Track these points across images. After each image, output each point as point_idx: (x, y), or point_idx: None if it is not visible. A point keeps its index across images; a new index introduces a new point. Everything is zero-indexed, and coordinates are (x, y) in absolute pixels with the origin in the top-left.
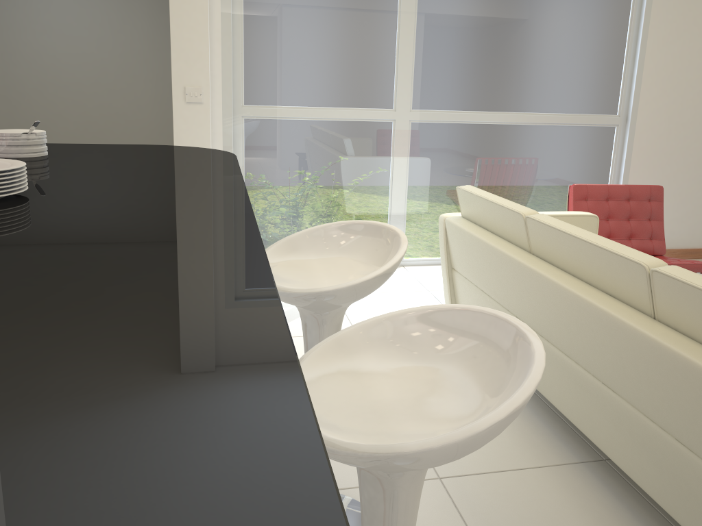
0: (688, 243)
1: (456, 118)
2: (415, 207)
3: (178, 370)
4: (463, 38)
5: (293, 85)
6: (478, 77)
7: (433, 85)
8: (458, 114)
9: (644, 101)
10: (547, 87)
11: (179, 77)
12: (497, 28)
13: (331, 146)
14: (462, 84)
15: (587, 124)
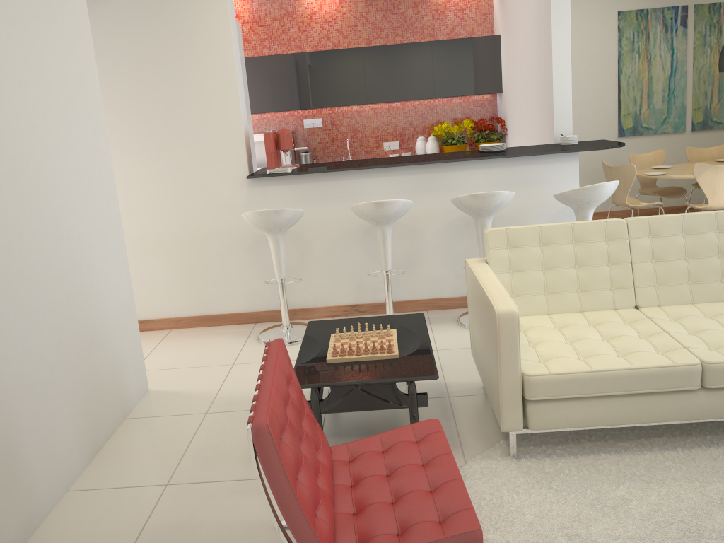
0: None
1: None
2: None
3: (407, 162)
4: None
5: None
6: None
7: None
8: None
9: None
10: None
11: None
12: None
13: None
14: None
15: None
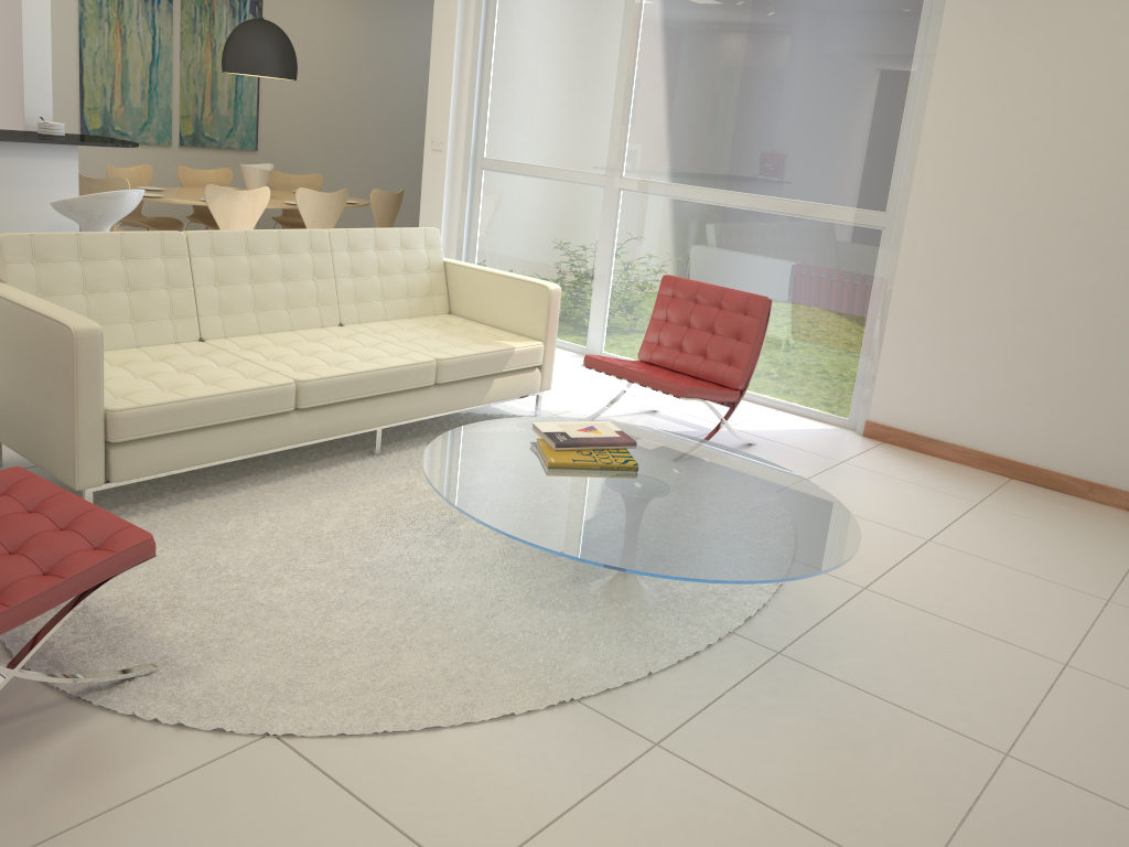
0: (997, 446)
1: (667, 191)
2: (618, 293)
3: None
4: (682, 95)
5: (522, 141)
6: (697, 143)
7: (647, 149)
8: (670, 186)
9: (919, 195)
10: (782, 162)
11: (430, 126)
12: (722, 82)
13: (547, 208)
14: (677, 151)
15: (837, 221)
